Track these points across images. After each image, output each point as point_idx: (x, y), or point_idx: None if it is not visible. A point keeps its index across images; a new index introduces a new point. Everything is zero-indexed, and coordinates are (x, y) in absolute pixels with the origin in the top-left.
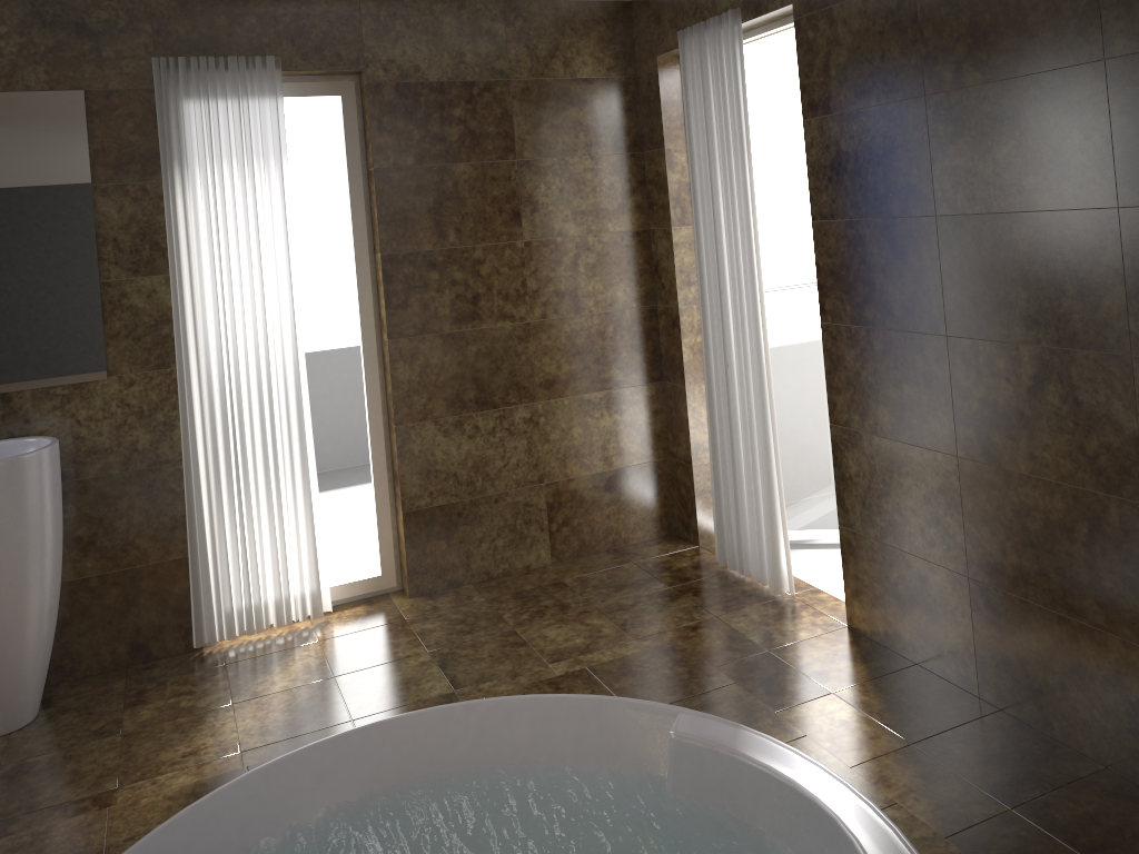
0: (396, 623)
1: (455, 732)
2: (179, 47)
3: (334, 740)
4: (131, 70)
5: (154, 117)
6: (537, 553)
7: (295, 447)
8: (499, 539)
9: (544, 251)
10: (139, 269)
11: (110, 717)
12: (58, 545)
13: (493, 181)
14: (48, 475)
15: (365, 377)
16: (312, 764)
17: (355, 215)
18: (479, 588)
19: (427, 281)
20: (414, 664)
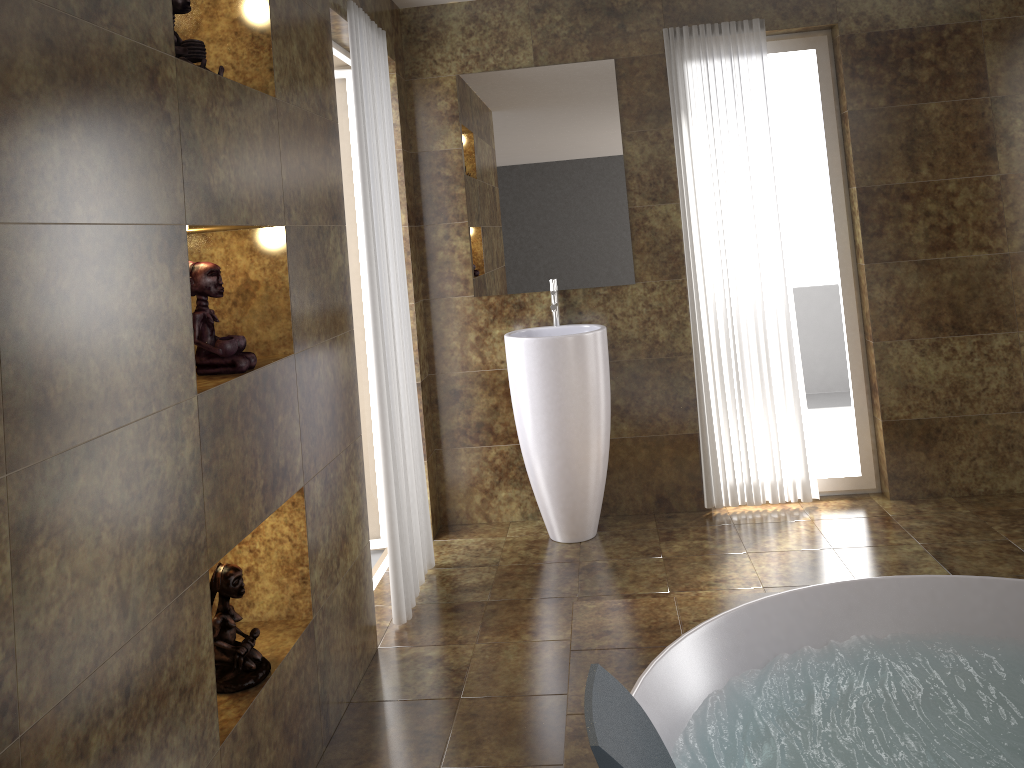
0: (881, 517)
1: (973, 601)
2: (682, 18)
3: (857, 582)
4: (647, 40)
5: (664, 76)
6: (1021, 478)
7: (783, 352)
8: (980, 460)
9: (1021, 185)
10: (656, 198)
11: (650, 545)
12: (608, 406)
13: (965, 118)
14: (601, 351)
15: (842, 297)
16: (840, 598)
17: (830, 153)
18: (961, 502)
19: (901, 212)
20: (907, 551)
